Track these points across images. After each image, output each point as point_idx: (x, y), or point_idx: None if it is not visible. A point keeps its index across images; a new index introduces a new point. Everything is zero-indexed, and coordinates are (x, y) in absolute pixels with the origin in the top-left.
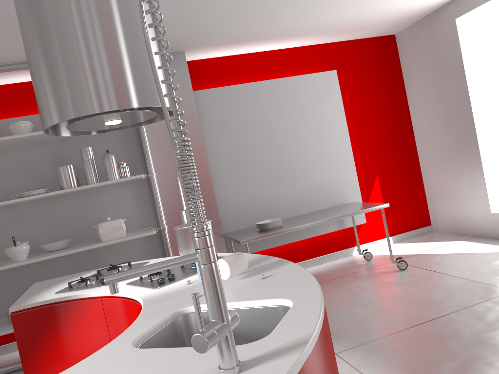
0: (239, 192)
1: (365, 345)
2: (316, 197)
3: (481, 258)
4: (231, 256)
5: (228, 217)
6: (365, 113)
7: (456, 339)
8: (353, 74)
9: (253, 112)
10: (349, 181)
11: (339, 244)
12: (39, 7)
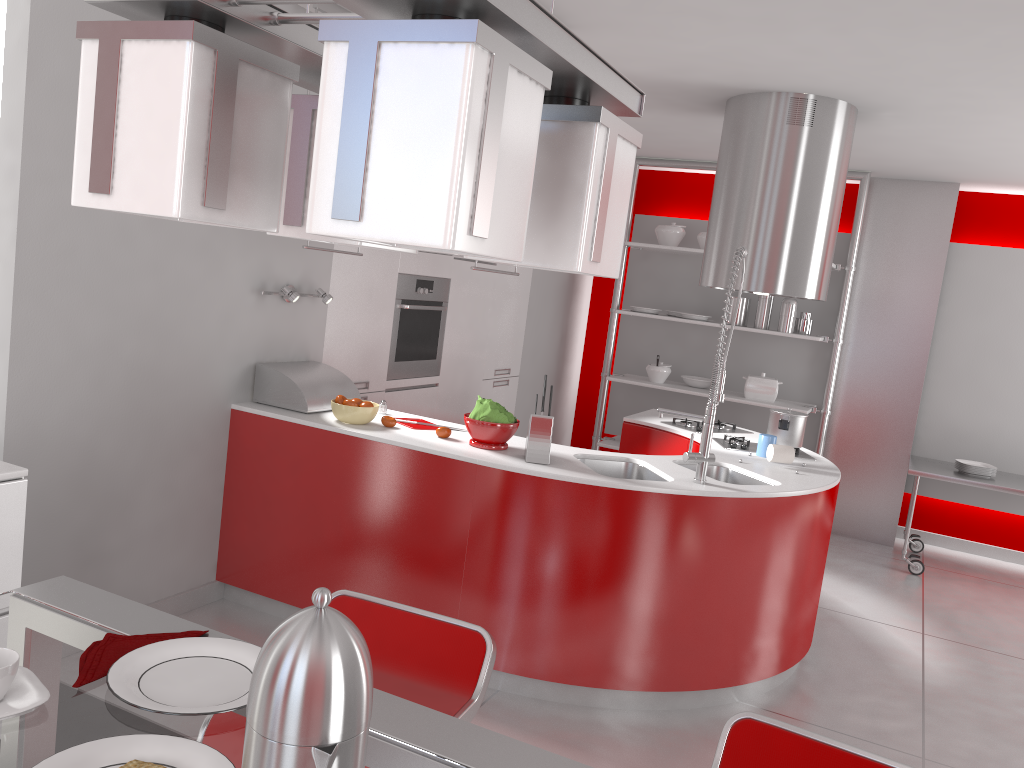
0: (963, 408)
1: (966, 646)
2: None
3: None
4: (781, 446)
5: (930, 437)
6: None
7: None
8: None
9: None
10: None
11: None
12: (727, 188)
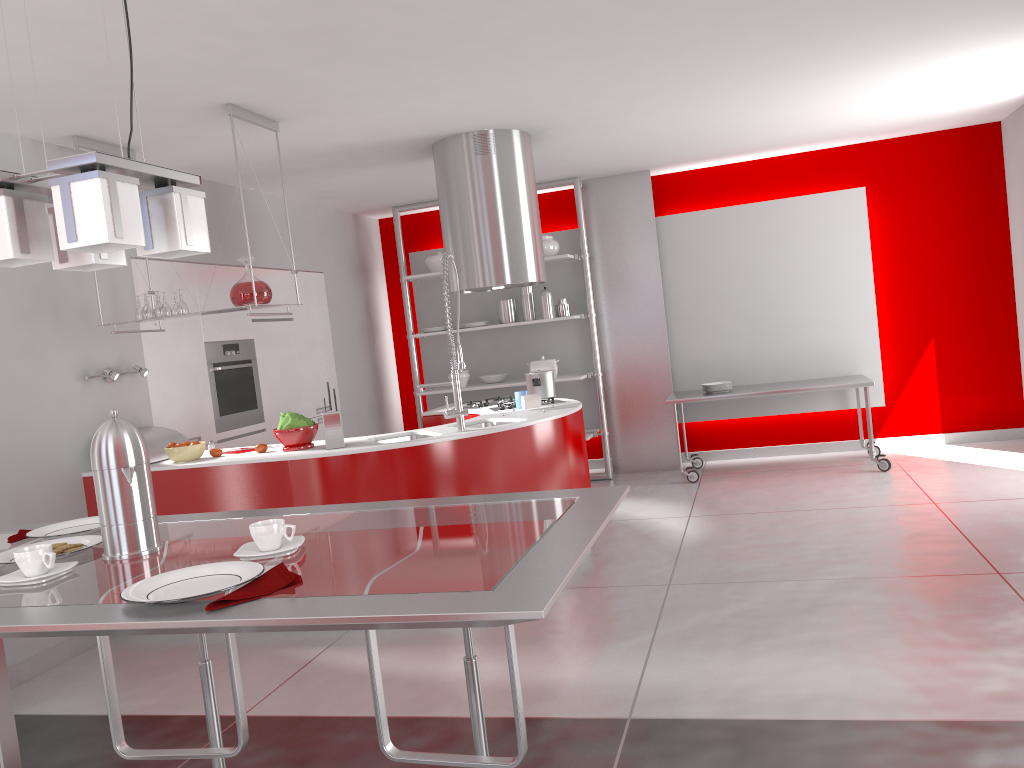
0: (702, 344)
1: (720, 516)
2: (808, 361)
3: (991, 473)
4: (529, 395)
5: (684, 373)
6: (925, 245)
7: (796, 523)
8: (910, 186)
9: (732, 244)
10: (865, 346)
11: (852, 431)
12: (447, 213)
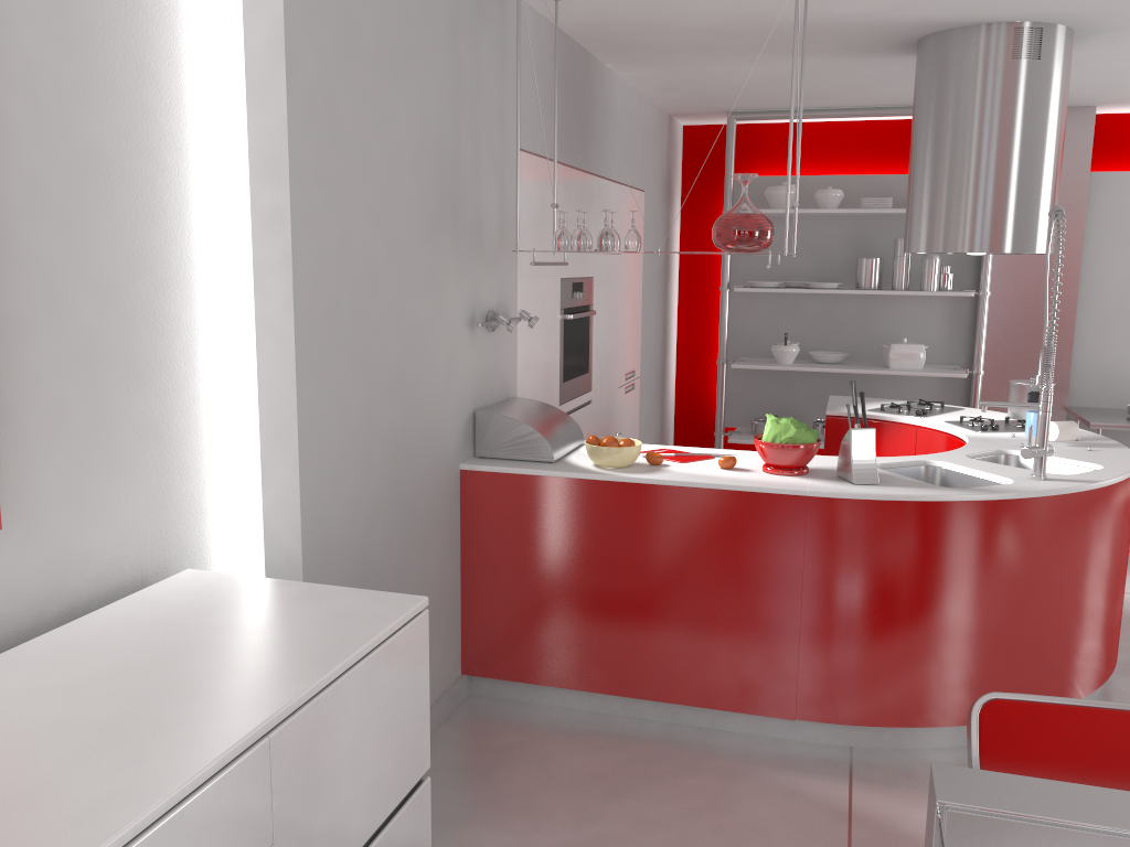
0: (1118, 349)
1: None
2: None
3: None
4: (1063, 423)
5: (1085, 384)
6: None
7: None
8: None
9: None
10: None
11: None
12: (942, 138)
